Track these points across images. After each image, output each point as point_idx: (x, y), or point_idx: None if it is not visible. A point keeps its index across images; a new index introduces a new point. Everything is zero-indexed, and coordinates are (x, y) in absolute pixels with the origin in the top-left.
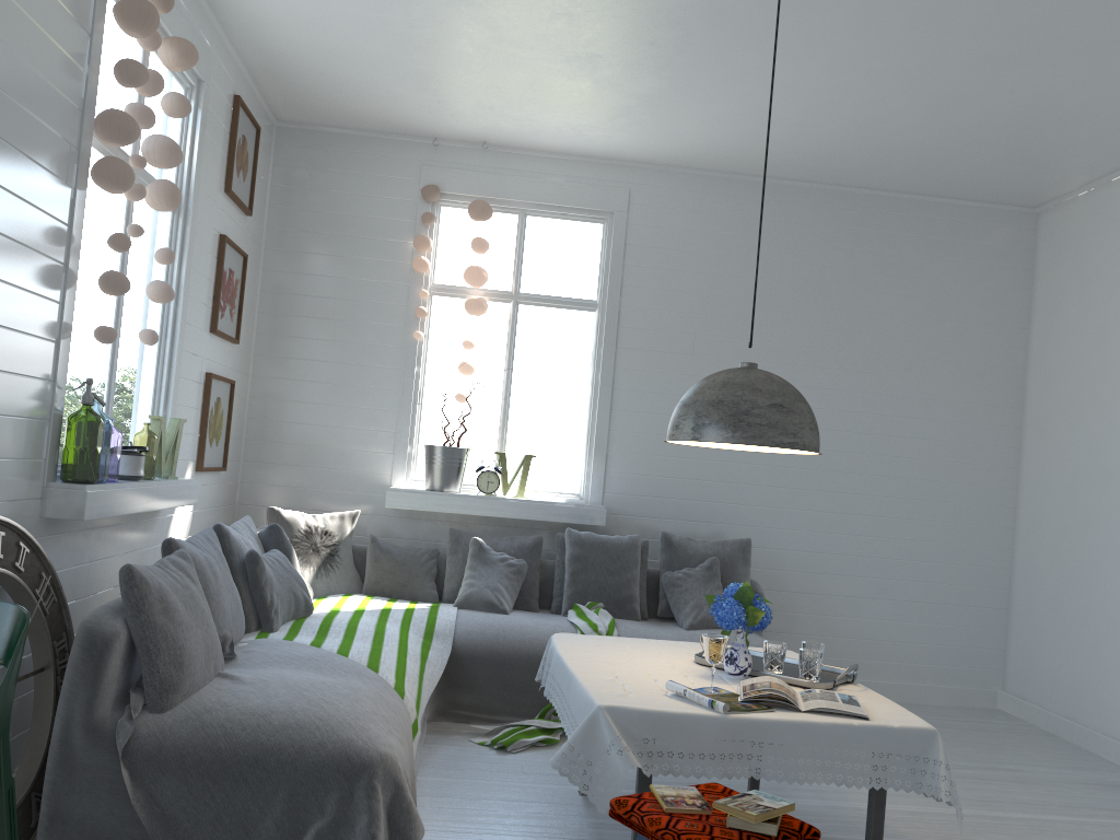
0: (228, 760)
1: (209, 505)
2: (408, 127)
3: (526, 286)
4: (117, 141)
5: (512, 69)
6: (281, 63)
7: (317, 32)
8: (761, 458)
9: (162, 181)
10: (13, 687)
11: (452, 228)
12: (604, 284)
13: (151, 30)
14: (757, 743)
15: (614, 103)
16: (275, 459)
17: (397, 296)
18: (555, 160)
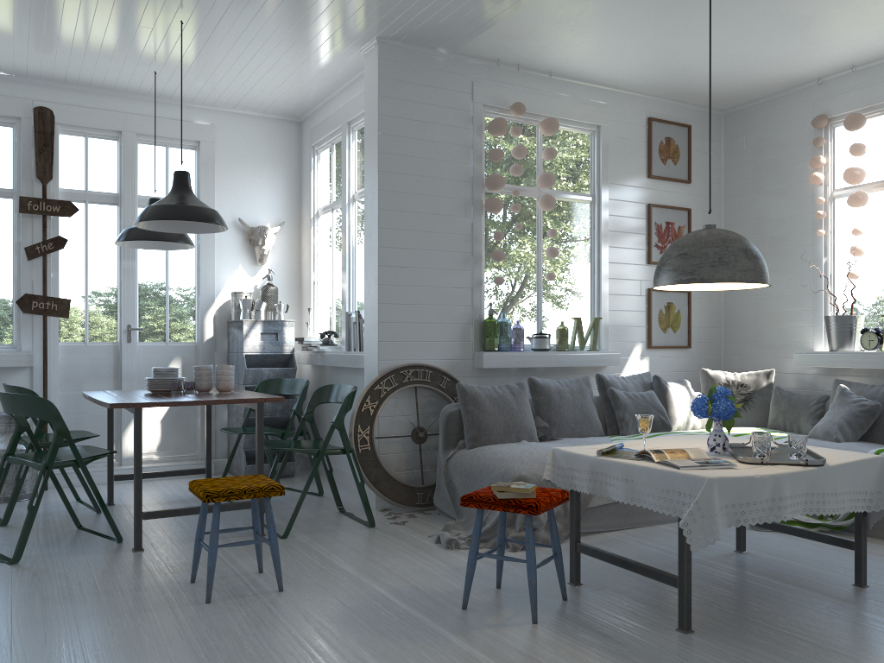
0: (473, 470)
1: (674, 370)
2: (790, 81)
3: None
4: (492, 189)
5: (767, 28)
6: (666, 88)
7: (648, 68)
8: None
9: (542, 195)
10: (343, 413)
11: (844, 141)
12: None
13: (501, 130)
14: (608, 475)
15: (873, 6)
16: (740, 339)
17: (806, 207)
18: None
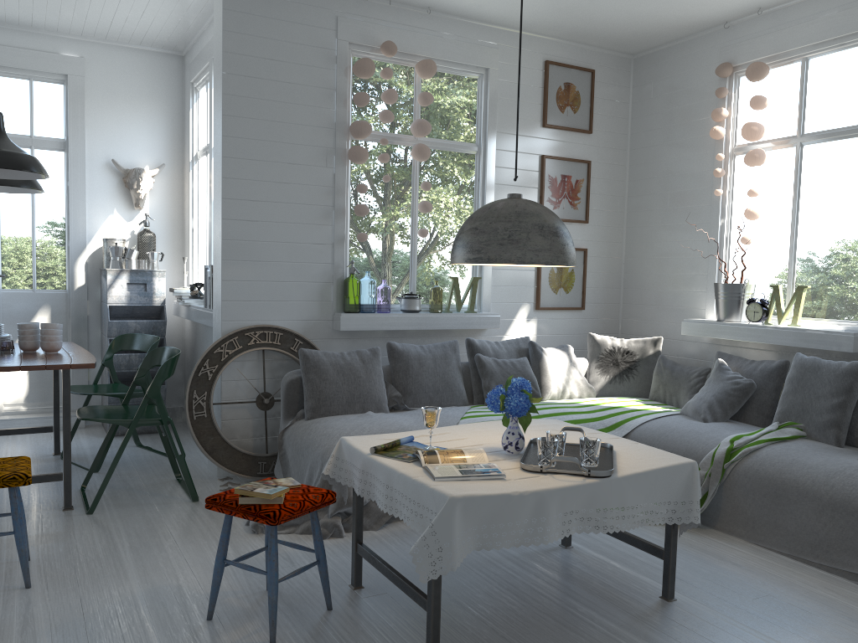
0: (302, 445)
1: (565, 332)
2: (695, 24)
3: (810, 126)
4: (357, 137)
5: None
6: (562, 28)
7: (535, 6)
8: None
9: (415, 145)
10: (159, 382)
11: (748, 93)
12: None
13: (367, 72)
14: (375, 477)
15: None
16: (638, 301)
17: (706, 164)
18: None
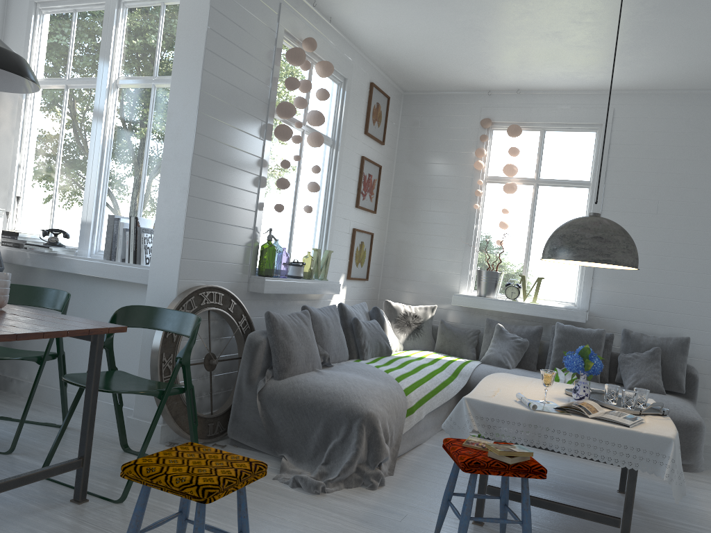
0: (300, 404)
1: (357, 298)
2: (472, 86)
3: (544, 174)
4: (285, 116)
5: (513, 47)
6: (393, 62)
7: (403, 44)
8: (707, 284)
9: (314, 132)
10: (191, 347)
11: (499, 142)
12: (594, 170)
13: (301, 61)
14: (550, 429)
15: (583, 57)
16: (397, 276)
17: (465, 184)
18: (563, 95)
